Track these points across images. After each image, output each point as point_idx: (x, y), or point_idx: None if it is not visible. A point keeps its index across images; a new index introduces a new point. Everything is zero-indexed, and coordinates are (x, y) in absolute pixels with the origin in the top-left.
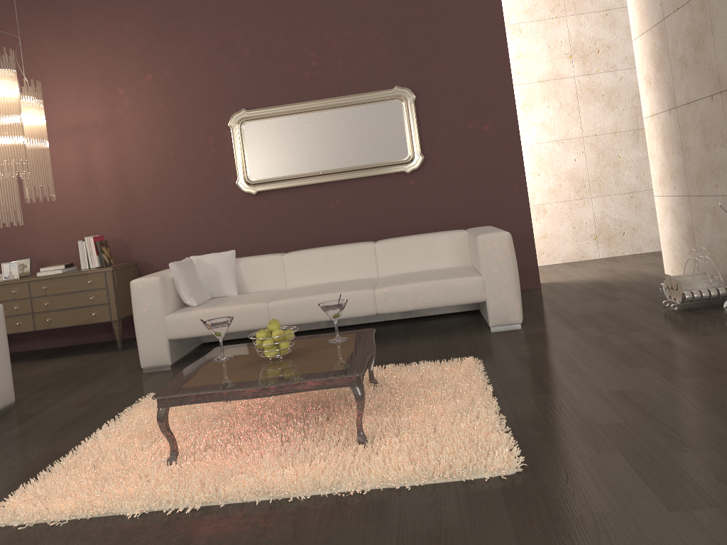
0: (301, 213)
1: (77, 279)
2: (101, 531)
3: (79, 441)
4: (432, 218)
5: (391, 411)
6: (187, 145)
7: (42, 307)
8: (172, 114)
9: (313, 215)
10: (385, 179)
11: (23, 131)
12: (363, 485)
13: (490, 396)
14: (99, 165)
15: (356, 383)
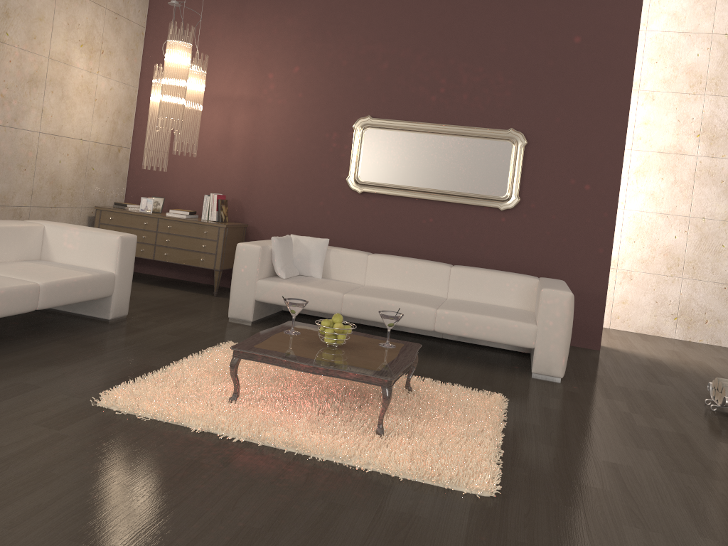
0: (395, 221)
1: (196, 227)
2: (171, 433)
3: (169, 363)
4: (513, 257)
5: (412, 417)
6: (313, 136)
7: (164, 242)
8: (308, 106)
9: (406, 225)
10: (479, 211)
11: (185, 96)
12: (367, 465)
13: (499, 431)
14: (237, 134)
15: (387, 385)
